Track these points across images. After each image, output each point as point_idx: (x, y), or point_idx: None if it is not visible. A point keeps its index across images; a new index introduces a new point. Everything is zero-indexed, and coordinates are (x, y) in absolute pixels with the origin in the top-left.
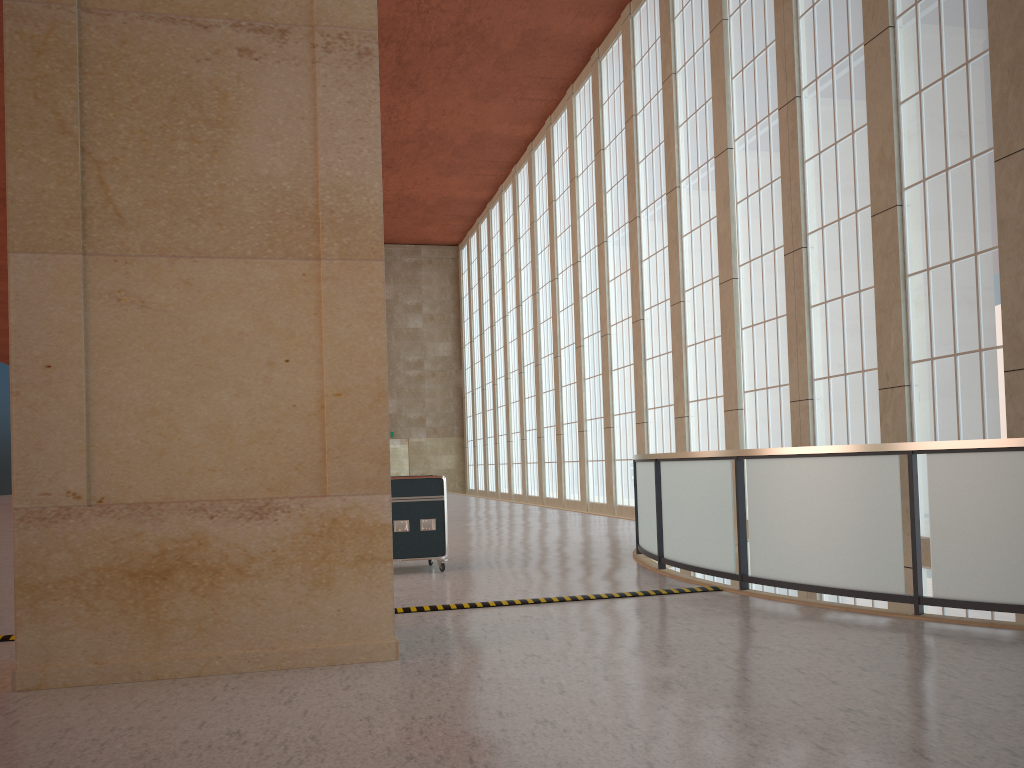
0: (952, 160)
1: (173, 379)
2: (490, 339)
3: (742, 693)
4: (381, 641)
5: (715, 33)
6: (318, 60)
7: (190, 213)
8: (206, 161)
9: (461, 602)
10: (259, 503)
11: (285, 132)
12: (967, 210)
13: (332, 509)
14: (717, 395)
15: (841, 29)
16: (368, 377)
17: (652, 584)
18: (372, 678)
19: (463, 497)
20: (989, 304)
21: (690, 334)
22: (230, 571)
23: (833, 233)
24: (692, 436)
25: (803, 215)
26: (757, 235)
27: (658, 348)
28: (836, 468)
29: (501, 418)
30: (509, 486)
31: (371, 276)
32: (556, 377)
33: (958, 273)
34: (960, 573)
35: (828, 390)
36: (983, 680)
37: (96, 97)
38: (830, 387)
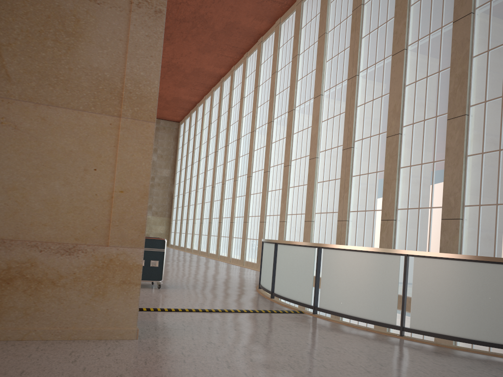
0: (427, 116)
1: (28, 171)
2: (190, 171)
3: (323, 375)
4: (129, 328)
5: (321, 39)
6: (133, 10)
7: (50, 81)
8: (63, 54)
9: (170, 307)
10: (69, 246)
11: (109, 46)
12: (432, 140)
13: (110, 253)
14: (302, 213)
15: (381, 46)
16: (139, 184)
17: (268, 306)
18: (123, 350)
19: (167, 248)
20: (437, 186)
21: (292, 181)
22: (47, 282)
23: (367, 142)
24: (287, 231)
25: (354, 132)
26: (330, 138)
27: (275, 186)
28: (368, 258)
29: (191, 211)
30: (191, 245)
31: (147, 130)
32: (222, 194)
33: (424, 170)
34: (424, 317)
35: (356, 217)
36: (441, 376)
37: (3, 8)
38: (357, 216)
